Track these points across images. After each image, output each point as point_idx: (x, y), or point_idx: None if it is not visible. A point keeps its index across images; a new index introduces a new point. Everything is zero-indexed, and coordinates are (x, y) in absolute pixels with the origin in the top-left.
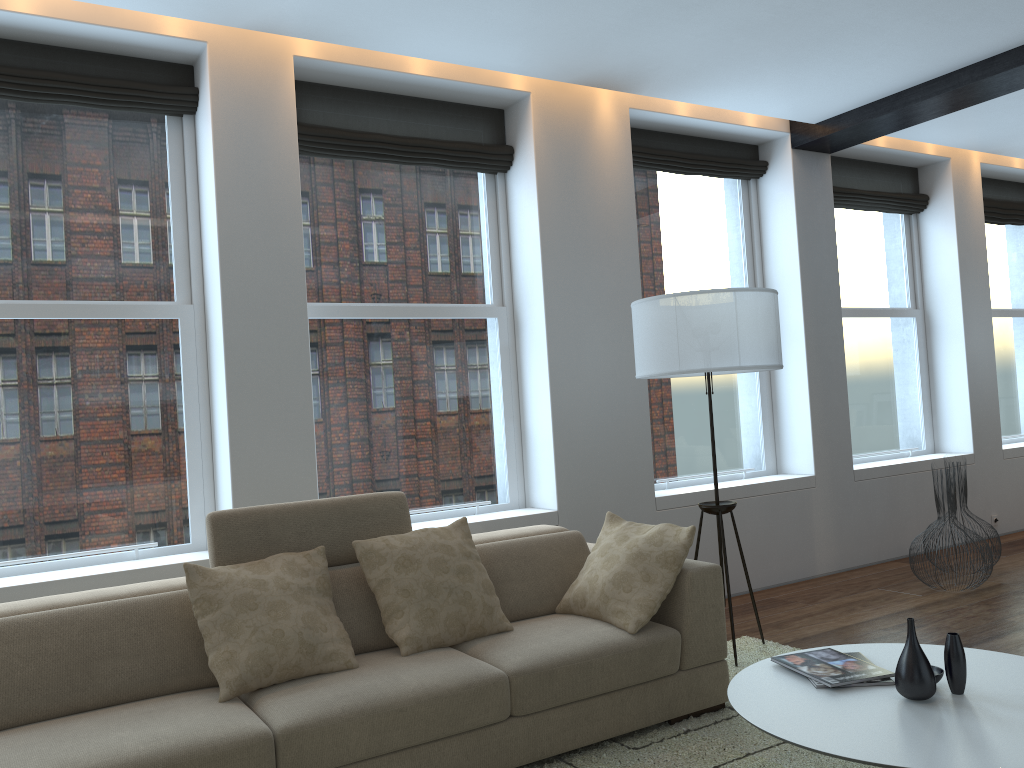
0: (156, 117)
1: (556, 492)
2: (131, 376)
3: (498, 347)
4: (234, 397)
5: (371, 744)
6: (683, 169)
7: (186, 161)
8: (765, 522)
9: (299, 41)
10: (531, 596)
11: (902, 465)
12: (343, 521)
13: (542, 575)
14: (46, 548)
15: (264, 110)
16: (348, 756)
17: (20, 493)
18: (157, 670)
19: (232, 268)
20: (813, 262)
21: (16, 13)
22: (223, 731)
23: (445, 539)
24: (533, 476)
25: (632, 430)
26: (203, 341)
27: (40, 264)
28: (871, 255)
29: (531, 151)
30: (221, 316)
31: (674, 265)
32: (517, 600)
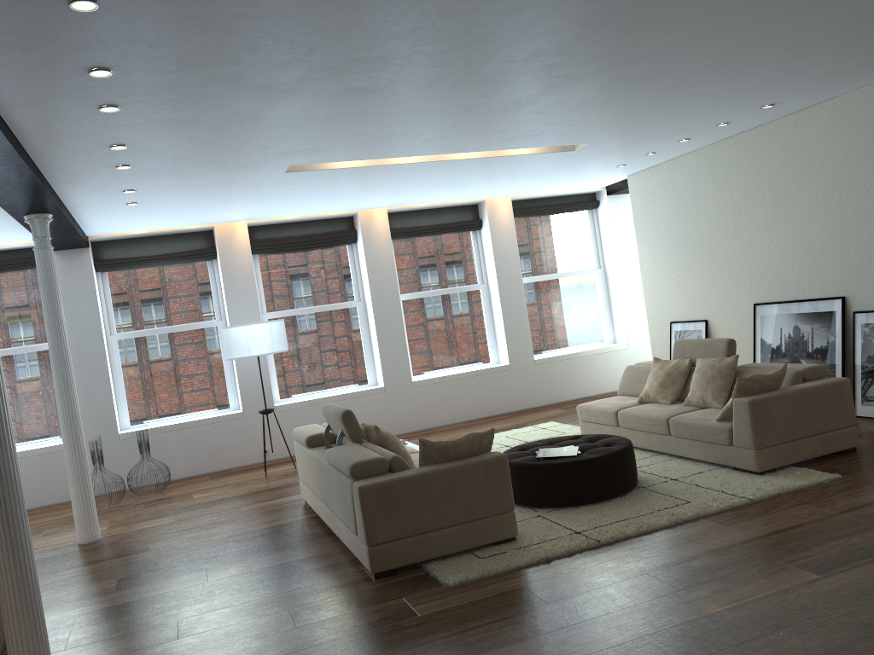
0: None
1: None
2: None
3: None
4: None
5: None
6: None
7: None
8: (38, 470)
9: None
10: None
11: (167, 426)
12: None
13: None
14: None
15: None
16: None
17: None
18: None
19: None
20: (75, 315)
21: None
22: None
23: None
24: None
25: None
26: None
27: None
28: (176, 292)
29: None
30: None
31: None
32: None
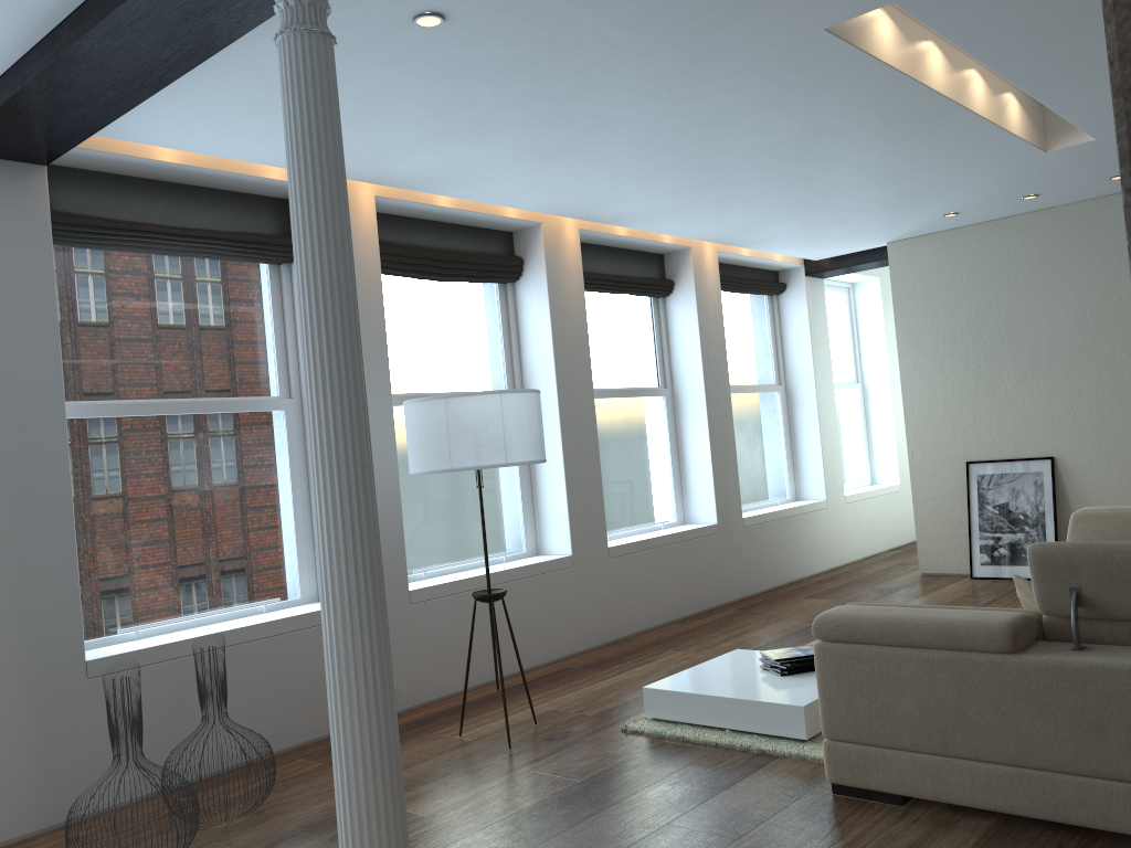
0: None
1: None
2: None
3: None
4: None
5: None
6: None
7: None
8: None
9: None
10: None
11: (201, 639)
12: None
13: None
14: None
15: None
16: None
17: None
18: None
19: None
20: None
21: None
22: None
23: None
24: None
25: None
26: None
27: None
28: (201, 322)
29: None
30: None
31: None
32: None
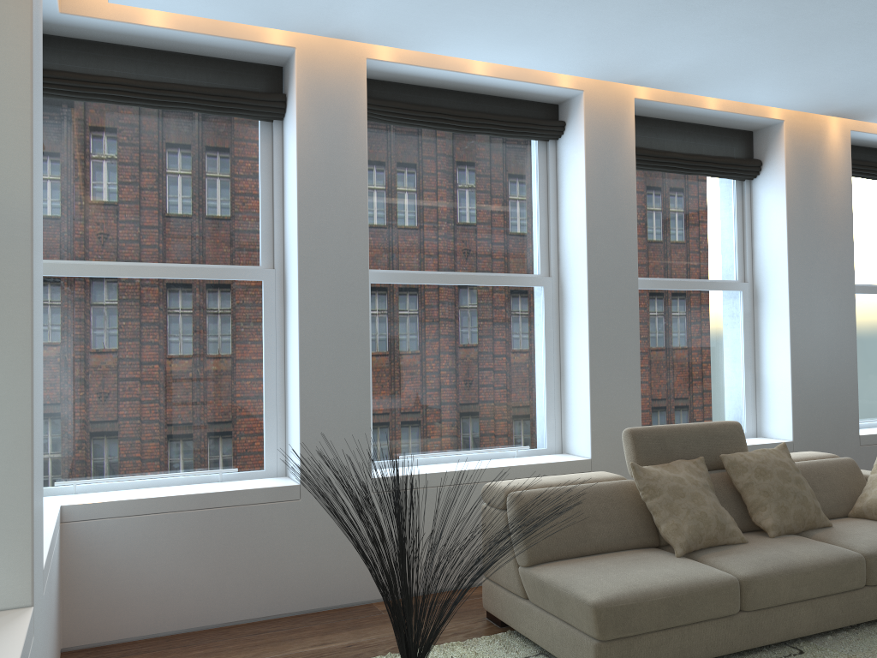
0: (530, 142)
1: (792, 427)
2: (514, 327)
3: (741, 313)
4: (593, 346)
5: (791, 593)
6: (876, 176)
7: (550, 173)
8: None
9: (638, 87)
10: (831, 503)
11: None
12: (707, 440)
13: (836, 488)
14: (463, 445)
15: (616, 139)
16: (779, 600)
17: (449, 406)
18: (621, 533)
19: (594, 253)
20: None
21: (476, 75)
22: (708, 575)
23: (779, 457)
24: (766, 413)
25: (845, 382)
26: (557, 303)
27: (462, 246)
28: None
29: (781, 165)
30: (586, 287)
31: (863, 252)
32: (823, 505)
